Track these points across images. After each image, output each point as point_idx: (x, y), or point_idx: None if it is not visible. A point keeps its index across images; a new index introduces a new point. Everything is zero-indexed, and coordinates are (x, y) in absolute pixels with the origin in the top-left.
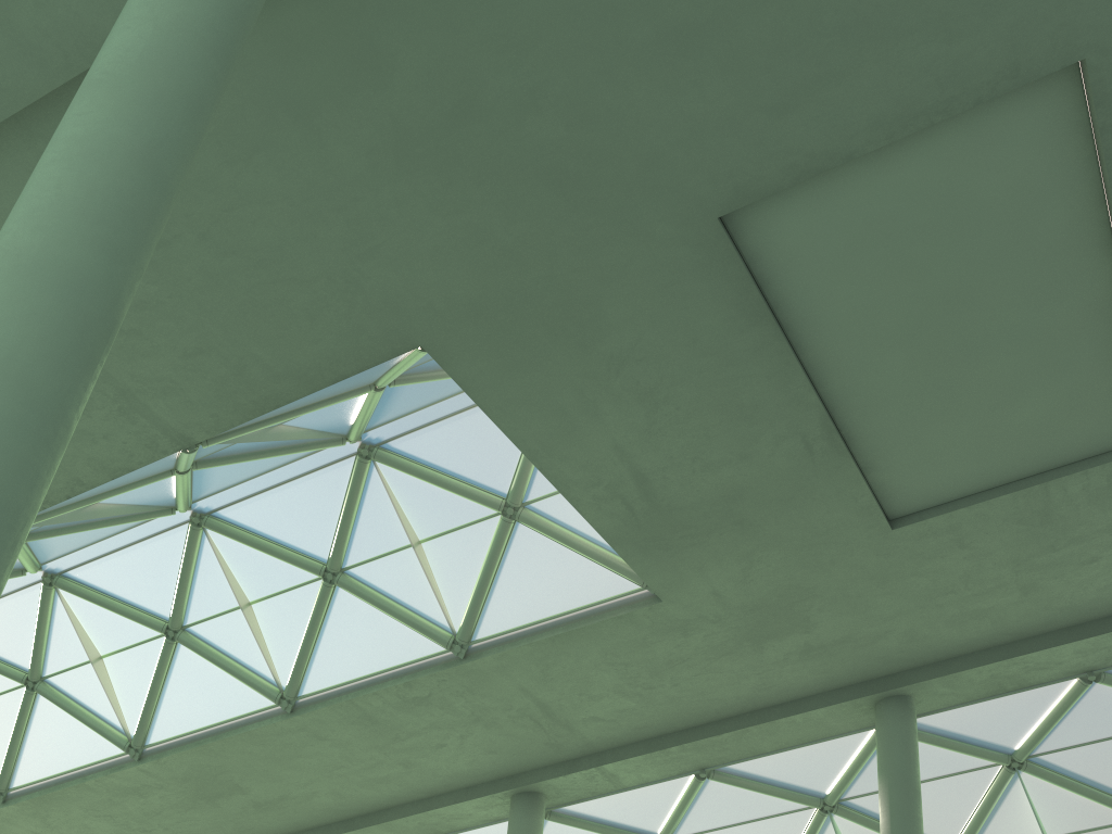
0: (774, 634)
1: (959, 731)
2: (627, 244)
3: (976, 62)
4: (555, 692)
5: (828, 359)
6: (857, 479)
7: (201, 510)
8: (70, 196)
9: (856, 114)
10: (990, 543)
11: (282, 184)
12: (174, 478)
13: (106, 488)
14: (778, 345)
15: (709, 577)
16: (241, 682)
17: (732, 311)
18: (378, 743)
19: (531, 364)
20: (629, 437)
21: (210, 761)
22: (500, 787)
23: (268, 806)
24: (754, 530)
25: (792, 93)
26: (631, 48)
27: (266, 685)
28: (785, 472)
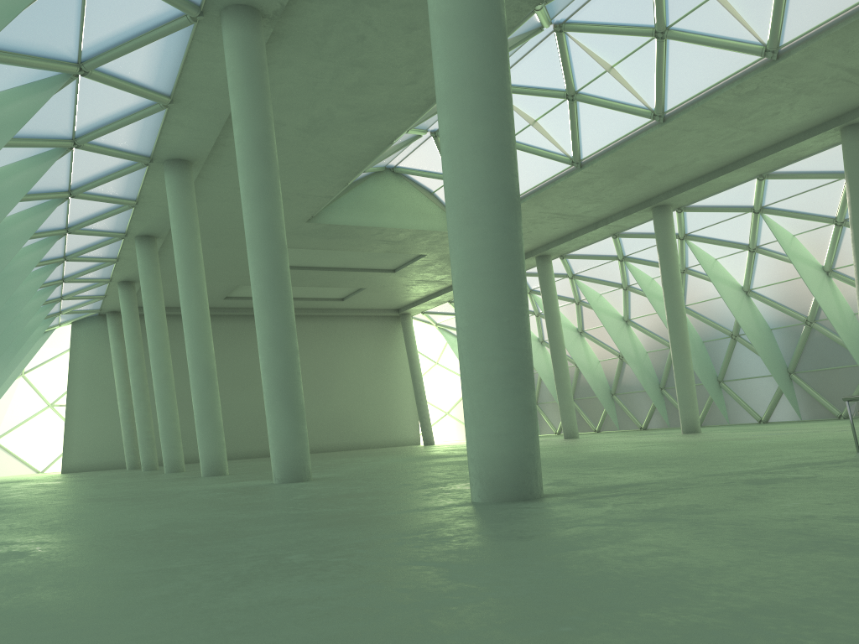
0: None
1: None
2: None
3: None
4: (858, 59)
5: None
6: None
7: (558, 23)
8: None
9: None
10: None
11: None
12: (535, 13)
13: None
14: None
15: None
16: (624, 113)
17: None
18: (729, 123)
19: None
20: None
21: (622, 159)
22: (829, 127)
23: (667, 172)
24: None
25: None
26: None
27: (641, 111)
28: None
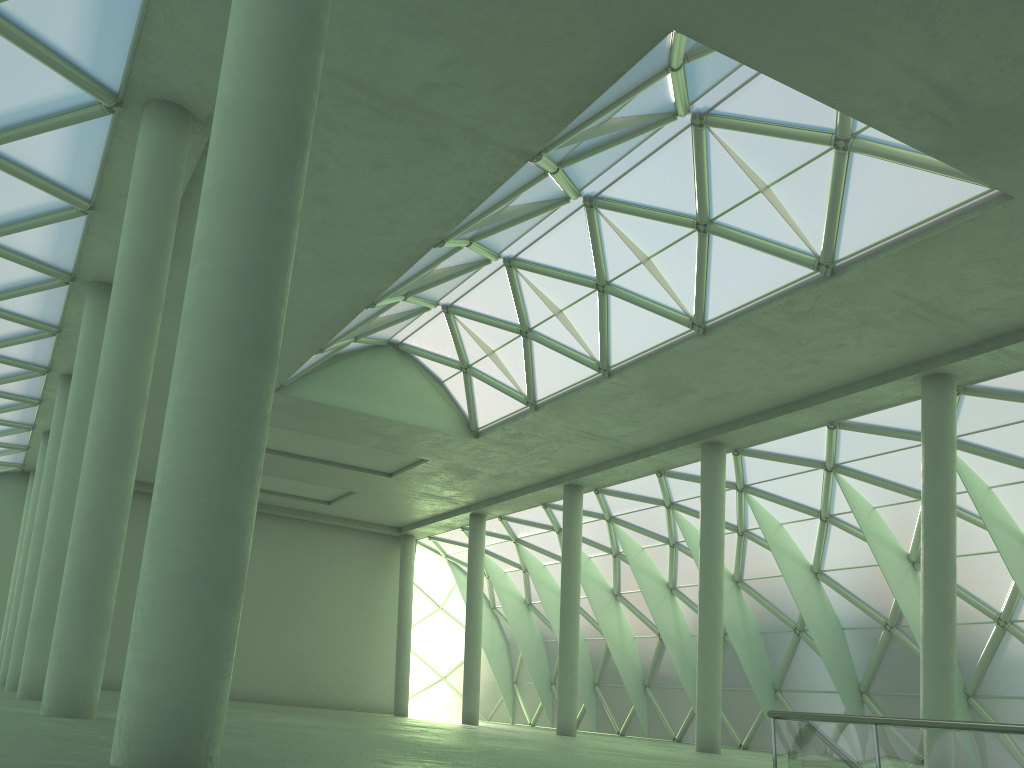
0: None
1: None
2: None
3: None
4: (931, 292)
5: None
6: None
7: (588, 196)
8: (242, 49)
9: None
10: None
11: None
12: (551, 178)
13: (498, 197)
14: None
15: None
16: (660, 316)
17: None
18: (784, 349)
19: (782, 15)
20: (913, 55)
21: (658, 373)
22: (907, 373)
23: (716, 400)
24: None
25: None
26: None
27: (678, 316)
28: None
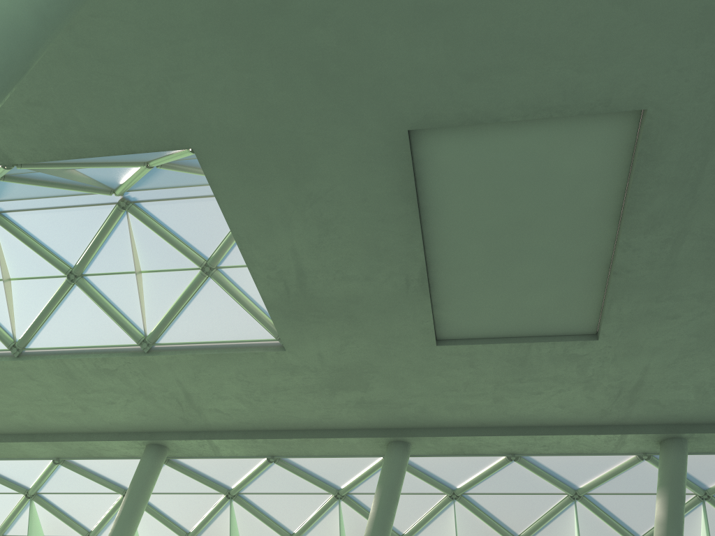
0: (345, 388)
1: (430, 470)
2: (347, 128)
3: (589, 90)
4: (198, 388)
5: (438, 236)
6: (428, 311)
7: None
8: None
9: (511, 96)
10: (488, 368)
11: (138, 12)
12: None
13: None
14: (413, 218)
15: (320, 344)
16: None
17: (394, 189)
18: (70, 391)
19: (259, 182)
20: (303, 246)
21: None
22: (141, 437)
23: None
24: (357, 323)
25: (480, 70)
26: (396, 7)
27: (5, 335)
28: (388, 295)
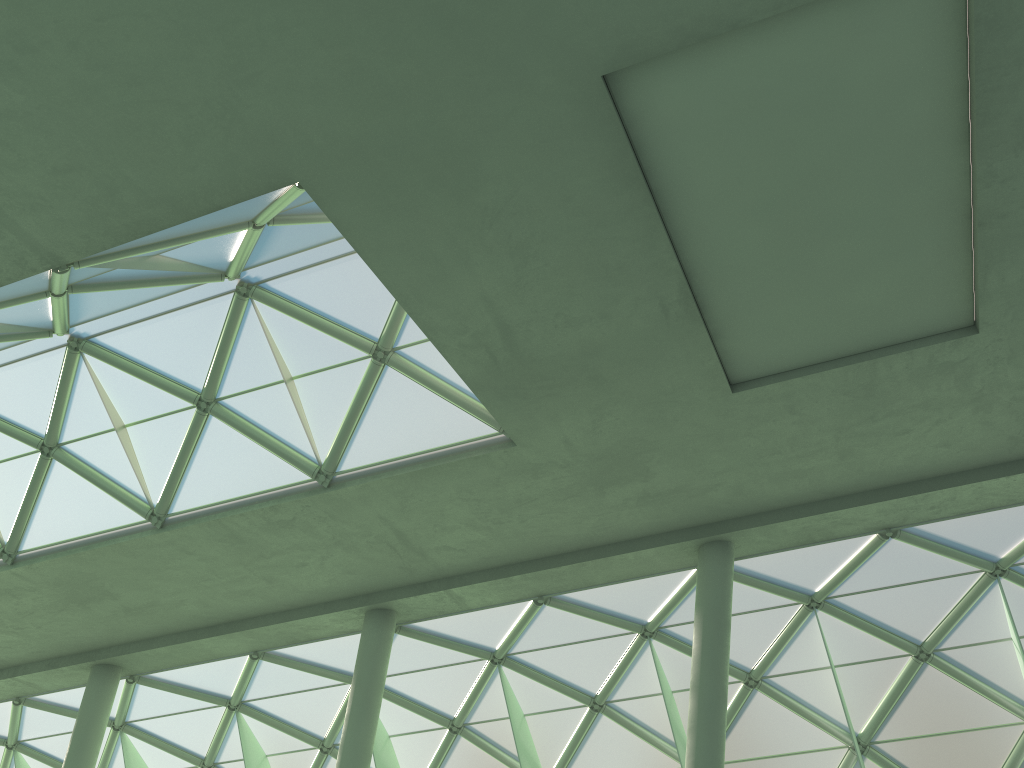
0: (616, 481)
1: (769, 574)
2: (510, 95)
3: None
4: (411, 522)
5: (692, 229)
6: (706, 344)
7: (79, 335)
8: None
9: None
10: (818, 411)
11: None
12: (49, 300)
13: None
14: (646, 210)
15: (562, 426)
16: (114, 498)
17: (606, 172)
18: (243, 560)
19: (407, 209)
20: (497, 289)
21: (81, 569)
22: (355, 604)
23: (138, 611)
24: (607, 385)
25: None
26: None
27: (138, 502)
28: (641, 333)
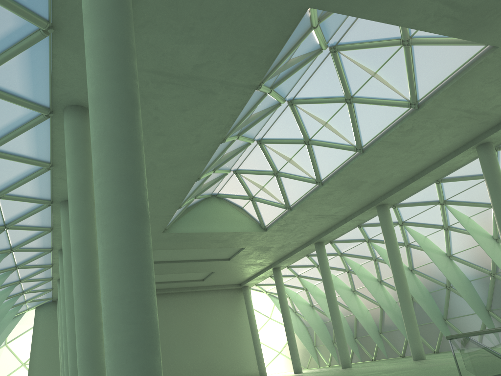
0: None
1: None
2: None
3: None
4: (469, 104)
5: None
6: None
7: (289, 99)
8: (94, 67)
9: None
10: None
11: None
12: (269, 95)
13: (246, 111)
14: None
15: None
16: (339, 149)
17: None
18: (404, 150)
19: None
20: None
21: (345, 177)
22: (468, 146)
23: (378, 183)
24: None
25: None
26: None
27: (348, 147)
28: None
